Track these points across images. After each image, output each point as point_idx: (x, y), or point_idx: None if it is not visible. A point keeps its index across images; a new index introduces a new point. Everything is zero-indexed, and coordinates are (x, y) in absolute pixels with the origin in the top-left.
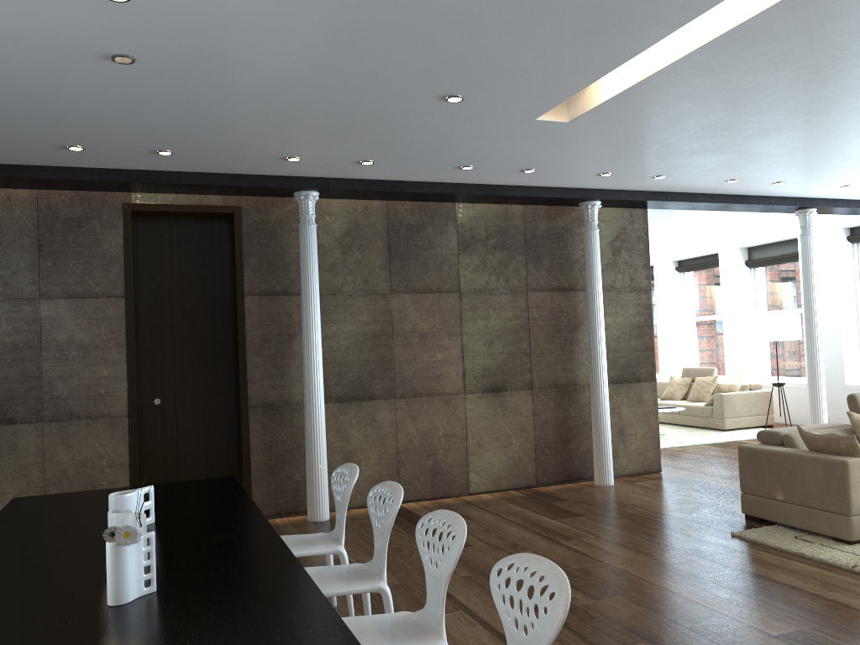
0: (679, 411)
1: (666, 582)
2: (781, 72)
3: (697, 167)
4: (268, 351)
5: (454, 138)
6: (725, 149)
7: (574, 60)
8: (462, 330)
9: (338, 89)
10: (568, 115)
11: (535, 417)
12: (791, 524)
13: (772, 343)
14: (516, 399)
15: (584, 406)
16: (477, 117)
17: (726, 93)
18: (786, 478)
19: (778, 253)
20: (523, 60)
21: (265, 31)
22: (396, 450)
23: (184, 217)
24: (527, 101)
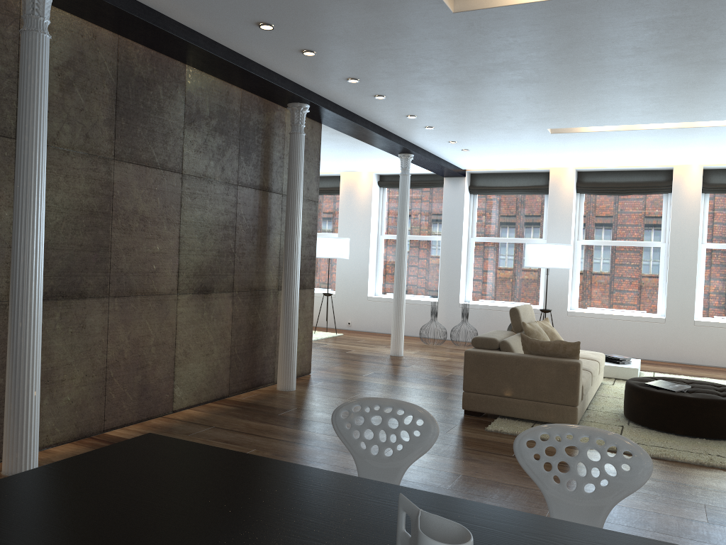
0: None
1: None
2: (648, 32)
3: (420, 97)
4: None
5: None
6: (472, 86)
7: None
8: (181, 219)
9: None
10: (453, 5)
11: (233, 322)
12: (517, 416)
13: None
14: (220, 302)
15: (268, 311)
16: None
17: (588, 36)
18: (517, 378)
19: None
20: None
21: None
22: (105, 364)
23: None
24: None
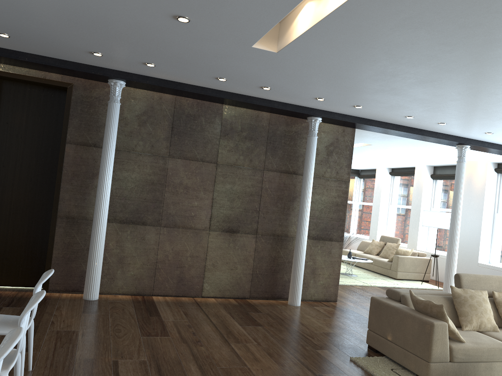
0: (367, 262)
1: None
2: (420, 32)
3: (382, 103)
4: (76, 182)
5: (201, 53)
6: (397, 91)
7: None
8: (214, 188)
9: None
10: (277, 47)
11: (255, 253)
12: (393, 358)
13: (439, 229)
14: (244, 239)
15: (290, 251)
16: (209, 39)
17: (384, 45)
18: (395, 326)
19: (451, 172)
20: None
21: None
22: (156, 260)
23: (35, 86)
24: (238, 29)
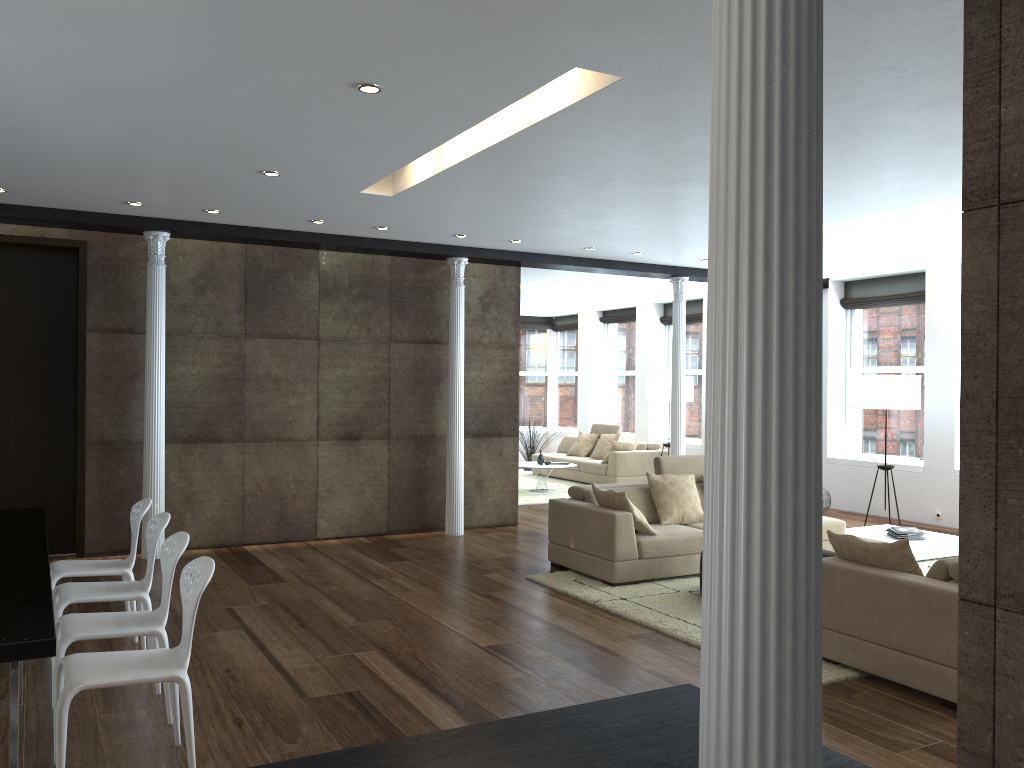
0: (568, 467)
1: (433, 611)
2: (556, 178)
3: (546, 236)
4: (109, 389)
5: (290, 199)
6: (559, 225)
7: (364, 157)
8: (319, 377)
9: (156, 159)
10: (392, 190)
11: (390, 467)
12: (578, 569)
13: None
14: (371, 448)
15: (442, 457)
16: (303, 187)
17: (521, 187)
18: (577, 528)
19: (689, 312)
20: (318, 154)
21: (70, 119)
22: (242, 493)
23: (26, 248)
24: (342, 179)
